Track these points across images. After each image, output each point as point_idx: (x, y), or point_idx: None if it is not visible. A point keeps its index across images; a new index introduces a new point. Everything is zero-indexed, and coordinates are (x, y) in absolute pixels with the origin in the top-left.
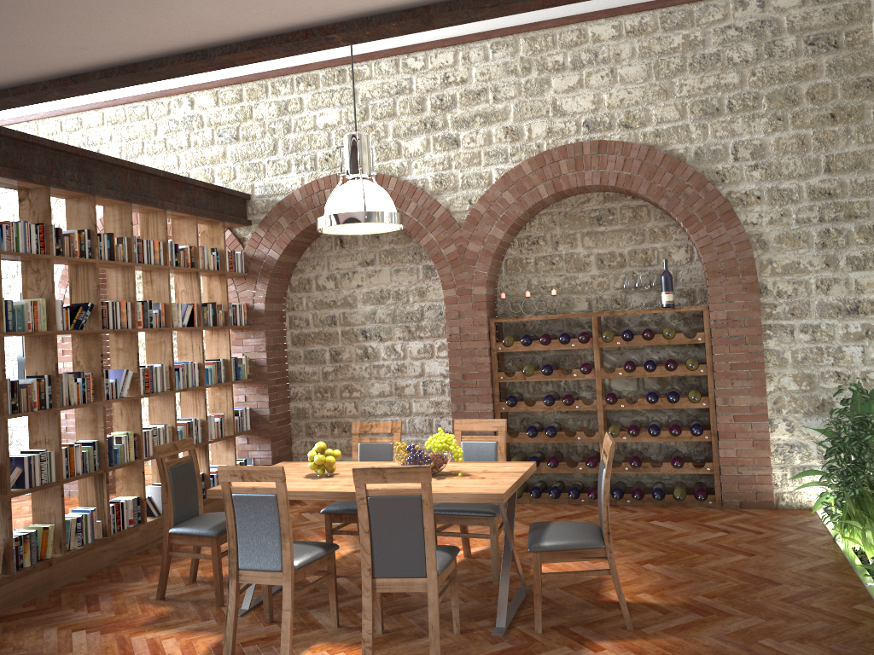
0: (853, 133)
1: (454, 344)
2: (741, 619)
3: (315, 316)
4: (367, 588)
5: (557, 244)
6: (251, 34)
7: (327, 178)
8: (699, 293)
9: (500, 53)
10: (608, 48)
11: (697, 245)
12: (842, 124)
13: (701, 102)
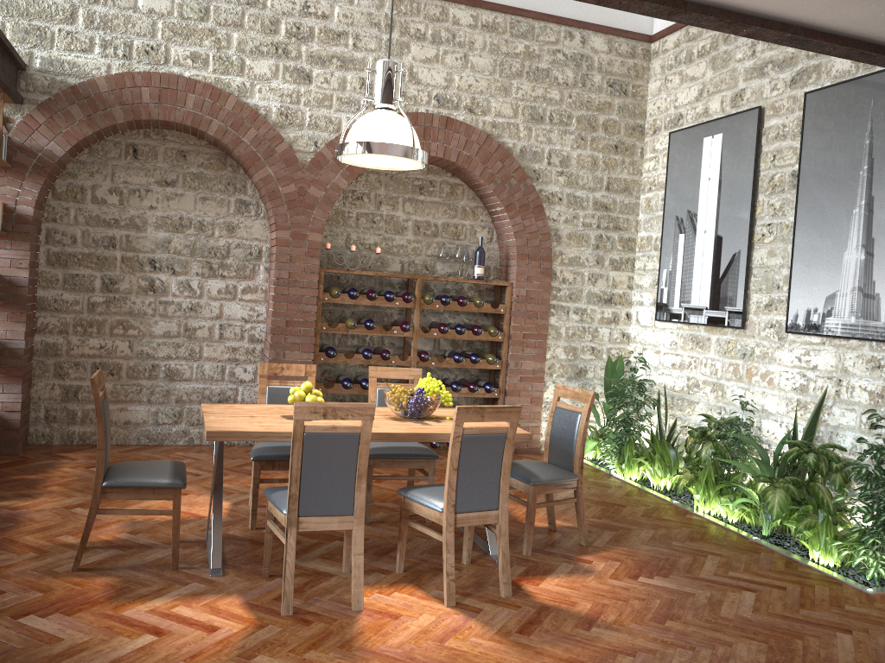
0: (627, 164)
1: (281, 288)
2: (640, 531)
3: (86, 234)
4: (450, 524)
5: (381, 204)
6: None
7: (147, 74)
8: (493, 270)
9: (366, 1)
10: (465, 33)
11: (513, 229)
12: (621, 156)
13: (530, 108)
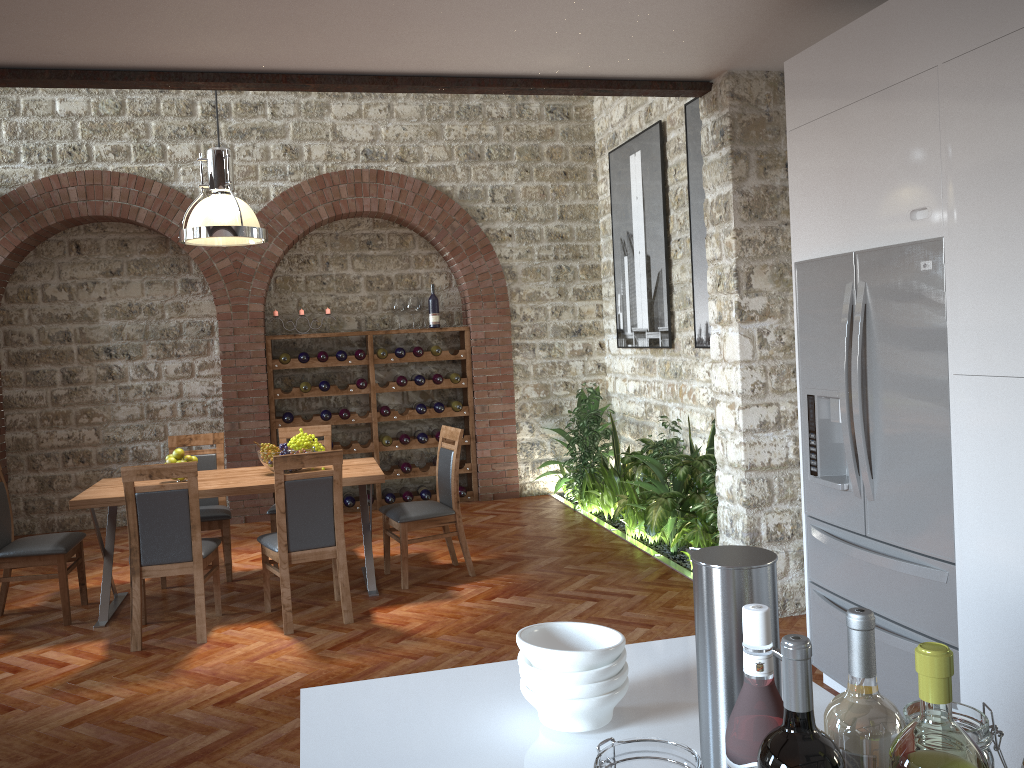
0: (579, 190)
1: (228, 361)
2: (544, 559)
3: (42, 332)
4: (284, 562)
5: (328, 264)
6: (232, 69)
7: (72, 174)
8: (456, 316)
9: None
10: None
11: (462, 273)
12: (572, 182)
13: (466, 147)
